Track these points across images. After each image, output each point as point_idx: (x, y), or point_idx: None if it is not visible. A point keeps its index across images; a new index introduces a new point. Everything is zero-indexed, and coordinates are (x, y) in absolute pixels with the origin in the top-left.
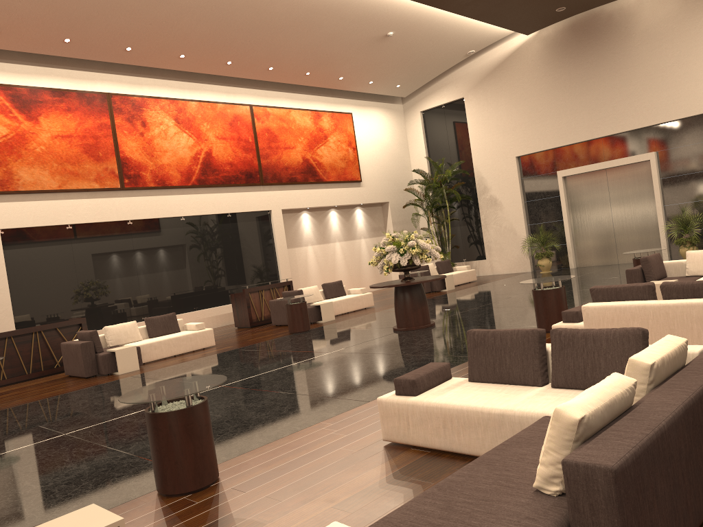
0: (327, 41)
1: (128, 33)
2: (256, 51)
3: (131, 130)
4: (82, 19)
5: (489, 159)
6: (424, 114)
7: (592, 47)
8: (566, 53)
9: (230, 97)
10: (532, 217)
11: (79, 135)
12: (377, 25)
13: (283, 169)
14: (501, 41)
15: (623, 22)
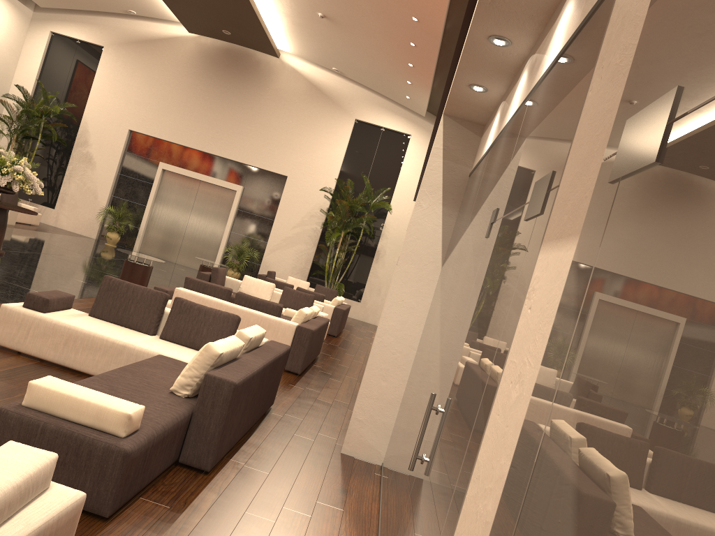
0: None
1: None
2: None
3: None
4: None
5: (103, 118)
6: (54, 37)
7: (235, 78)
8: (212, 68)
9: None
10: (119, 190)
11: None
12: None
13: None
14: (163, 21)
15: (265, 74)
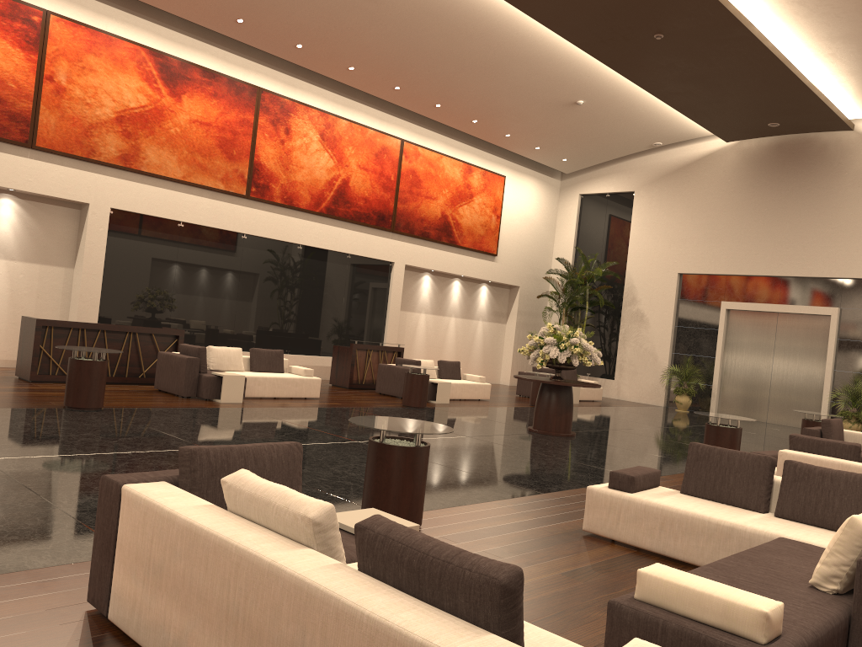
0: (510, 92)
1: (307, 30)
2: (431, 83)
3: (273, 134)
4: (266, 3)
5: (647, 268)
6: (583, 199)
7: (796, 175)
8: (764, 173)
9: (383, 125)
10: (680, 345)
11: (218, 126)
12: (570, 90)
13: (419, 220)
14: (693, 140)
15: (838, 156)
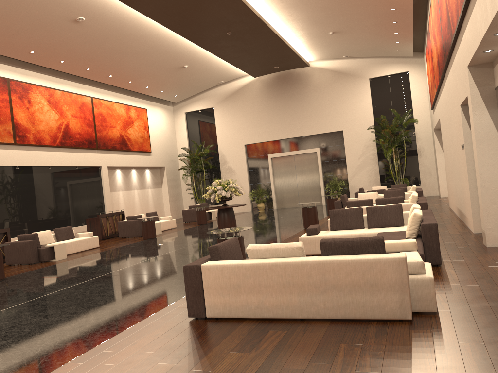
0: (150, 65)
1: (38, 43)
2: (108, 64)
3: (21, 104)
4: (14, 30)
5: (228, 145)
6: (187, 114)
7: (288, 89)
8: (274, 90)
9: (79, 90)
10: (252, 179)
11: None
12: (181, 60)
13: (109, 140)
14: (238, 78)
15: (305, 79)
